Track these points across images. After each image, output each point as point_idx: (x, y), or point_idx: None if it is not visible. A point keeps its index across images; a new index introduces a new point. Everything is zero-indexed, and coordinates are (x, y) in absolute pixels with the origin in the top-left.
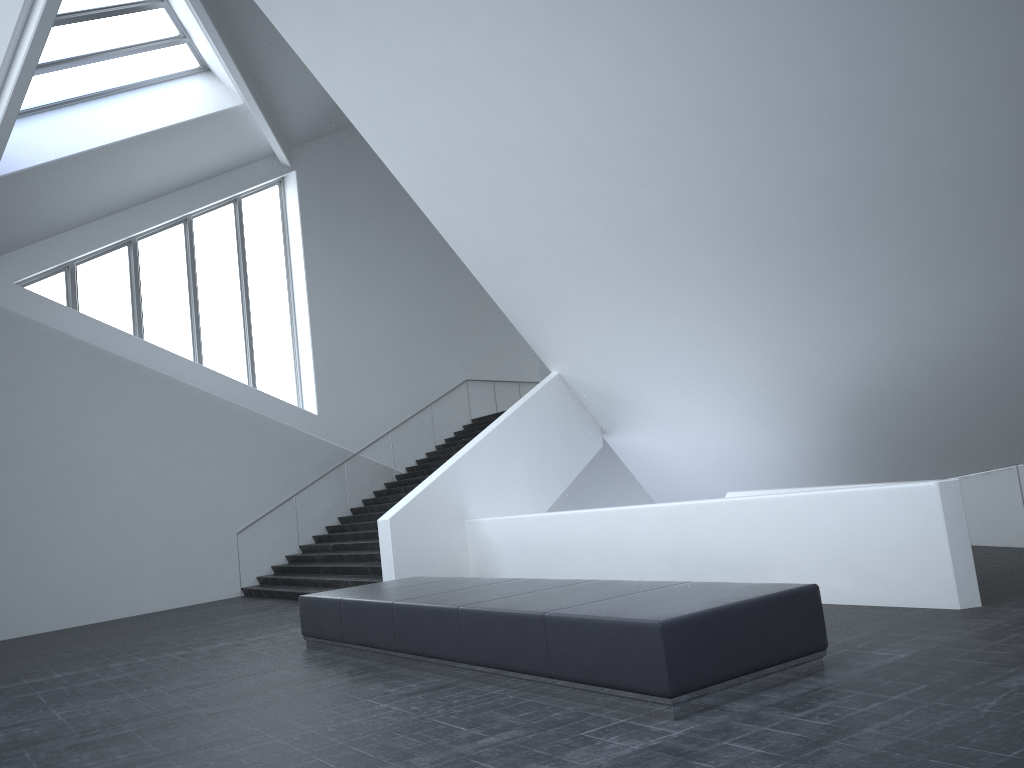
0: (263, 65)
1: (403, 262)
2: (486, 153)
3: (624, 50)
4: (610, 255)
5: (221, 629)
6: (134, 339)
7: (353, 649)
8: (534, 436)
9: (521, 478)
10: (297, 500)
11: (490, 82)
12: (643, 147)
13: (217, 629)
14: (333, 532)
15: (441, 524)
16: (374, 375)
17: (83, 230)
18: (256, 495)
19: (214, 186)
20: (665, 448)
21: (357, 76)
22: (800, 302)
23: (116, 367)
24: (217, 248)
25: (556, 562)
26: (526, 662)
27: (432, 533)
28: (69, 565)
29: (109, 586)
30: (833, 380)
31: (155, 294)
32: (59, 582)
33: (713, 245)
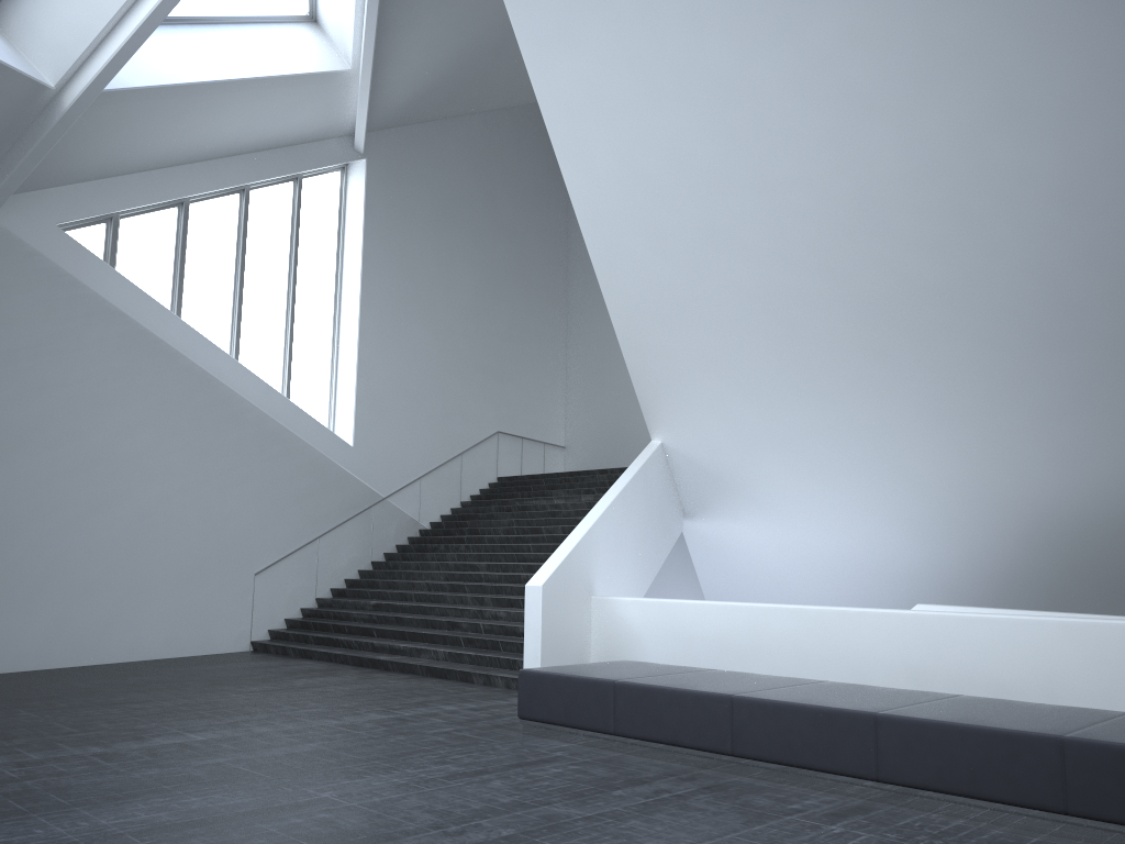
0: (388, 30)
1: (455, 287)
2: (724, 185)
3: (1003, 106)
4: (827, 324)
5: (323, 694)
6: (178, 321)
7: (628, 744)
8: (642, 509)
9: (630, 555)
10: (320, 543)
11: (785, 108)
12: (956, 214)
13: (317, 694)
14: (355, 587)
15: (575, 598)
16: (413, 410)
17: (141, 178)
18: (280, 531)
19: (284, 157)
20: (760, 542)
21: (589, 68)
22: (1058, 411)
23: (154, 351)
24: (270, 231)
25: (732, 660)
26: (1015, 791)
27: (569, 607)
28: (70, 589)
29: (111, 621)
30: (1045, 498)
31: (198, 271)
32: (56, 609)
33: (980, 334)
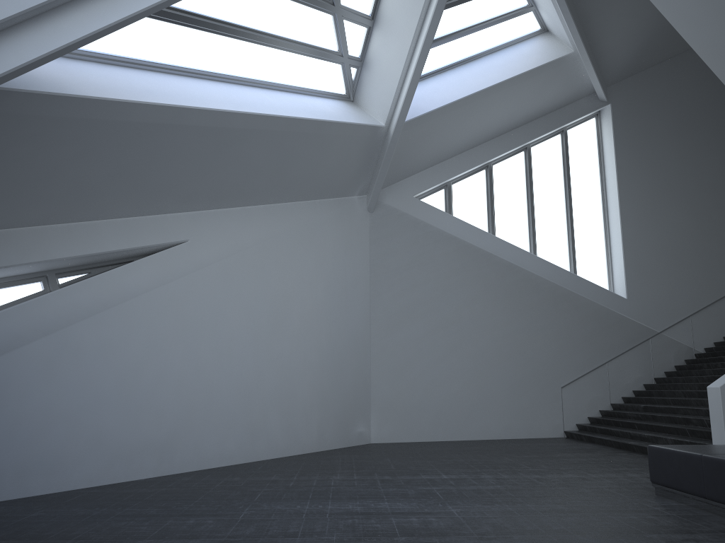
0: (591, 17)
1: (702, 173)
2: None
3: None
4: None
5: (561, 462)
6: (489, 236)
7: (716, 507)
8: None
9: None
10: (609, 366)
11: None
12: None
13: (557, 461)
14: (639, 396)
15: None
16: (675, 268)
17: (457, 158)
18: (576, 359)
19: (547, 121)
20: None
21: None
22: None
23: (476, 256)
24: (548, 168)
25: None
26: None
27: None
28: (443, 396)
29: (469, 415)
30: None
31: (503, 204)
32: (436, 407)
33: None
